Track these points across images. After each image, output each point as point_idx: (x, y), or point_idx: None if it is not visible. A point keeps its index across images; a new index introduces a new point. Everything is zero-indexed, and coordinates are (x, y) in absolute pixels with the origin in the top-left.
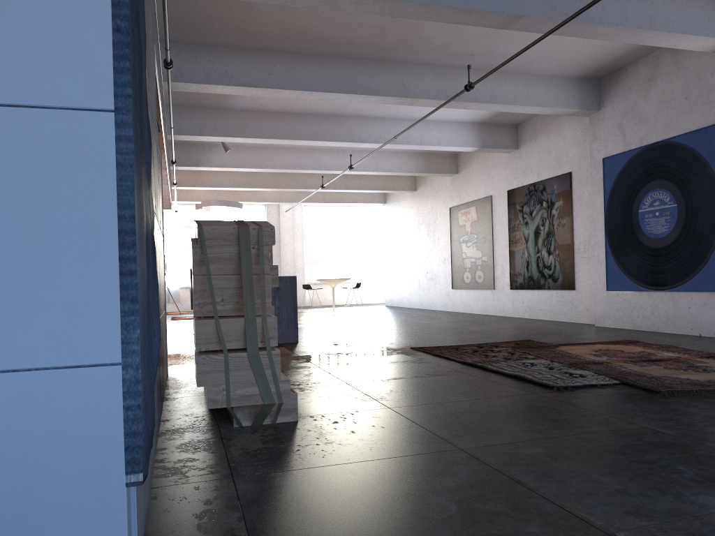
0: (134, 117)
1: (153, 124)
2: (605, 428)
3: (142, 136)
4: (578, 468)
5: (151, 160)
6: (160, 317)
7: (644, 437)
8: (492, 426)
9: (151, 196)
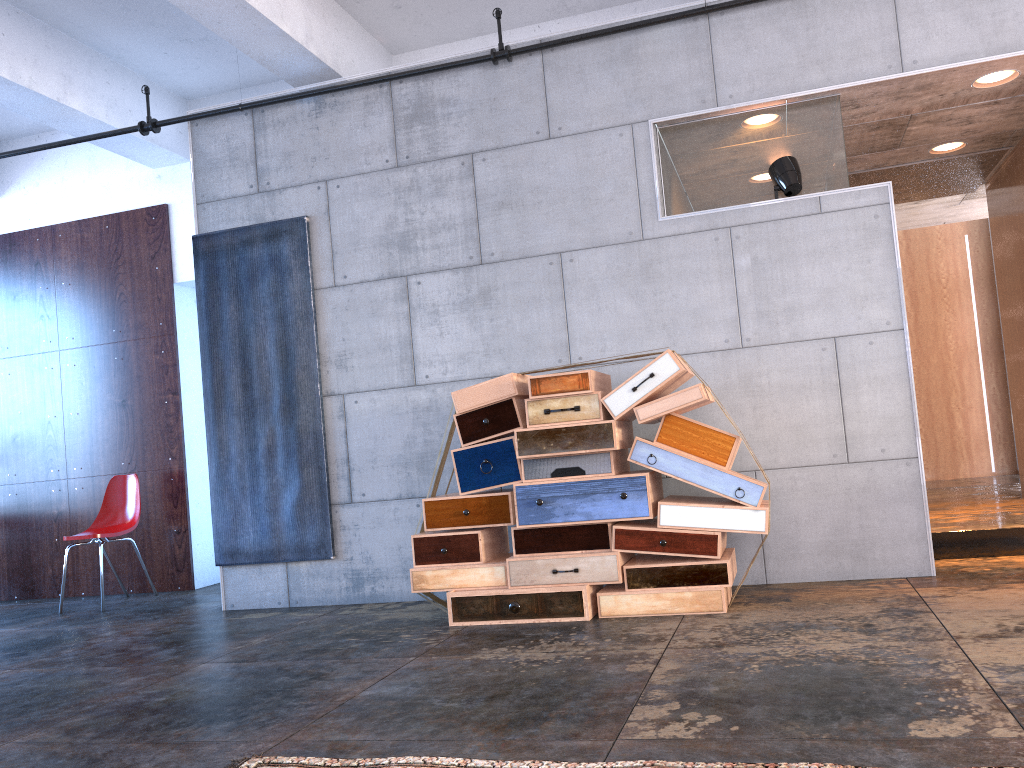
0: (206, 409)
1: (570, 264)
2: (66, 722)
3: (251, 400)
4: (65, 684)
5: (506, 327)
6: (668, 478)
7: (3, 727)
8: (223, 682)
9: (294, 419)
